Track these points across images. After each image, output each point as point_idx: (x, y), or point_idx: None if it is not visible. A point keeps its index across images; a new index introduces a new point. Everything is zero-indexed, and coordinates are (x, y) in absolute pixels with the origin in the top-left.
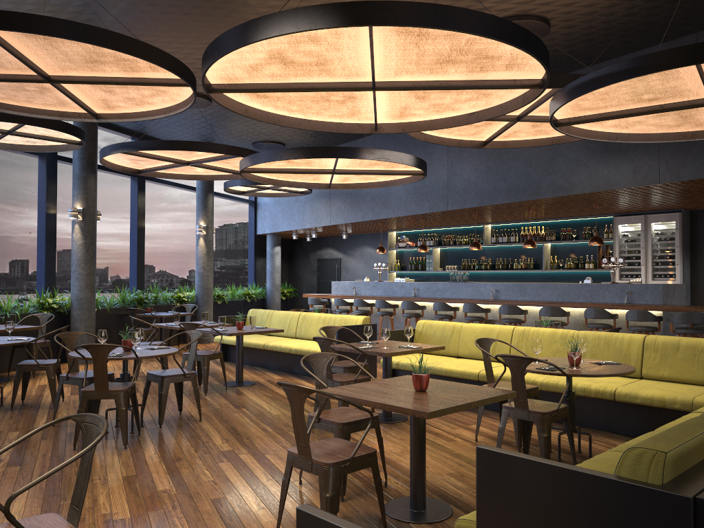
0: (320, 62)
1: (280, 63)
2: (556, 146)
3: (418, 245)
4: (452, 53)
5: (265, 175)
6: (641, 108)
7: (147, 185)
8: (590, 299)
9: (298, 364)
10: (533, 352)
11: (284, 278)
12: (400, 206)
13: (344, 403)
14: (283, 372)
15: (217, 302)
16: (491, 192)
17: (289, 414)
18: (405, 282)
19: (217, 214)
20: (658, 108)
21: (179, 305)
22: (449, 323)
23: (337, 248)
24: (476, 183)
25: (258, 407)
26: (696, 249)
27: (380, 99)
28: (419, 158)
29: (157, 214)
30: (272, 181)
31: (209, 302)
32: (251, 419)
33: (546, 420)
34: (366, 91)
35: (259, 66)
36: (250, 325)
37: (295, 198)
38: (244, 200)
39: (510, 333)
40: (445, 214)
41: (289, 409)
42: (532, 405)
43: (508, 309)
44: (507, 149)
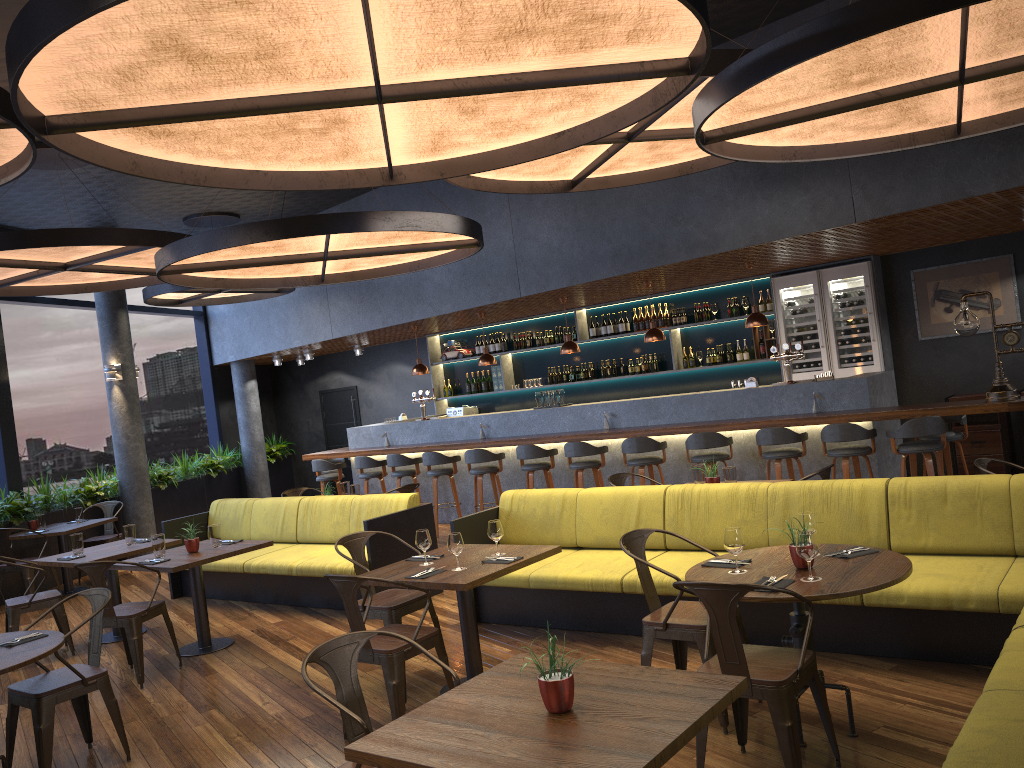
0: (263, 51)
1: (181, 60)
2: (683, 177)
3: (477, 352)
4: (528, 13)
5: (206, 274)
6: (844, 99)
7: (13, 306)
8: (760, 412)
9: (307, 589)
10: (704, 527)
11: (269, 427)
12: (443, 298)
13: (398, 691)
14: (283, 607)
15: (160, 488)
16: (587, 262)
17: (299, 711)
18: (467, 417)
19: (143, 340)
20: (872, 98)
21: (90, 506)
22: (555, 492)
23: (349, 371)
24: (562, 248)
25: (240, 701)
26: (896, 313)
27: (394, 120)
28: (468, 219)
29: (37, 353)
30: (221, 282)
31: (144, 492)
32: (228, 735)
33: (785, 695)
34: (366, 107)
35: (137, 69)
36: (212, 542)
37: (269, 300)
38: (185, 312)
39: (661, 500)
40: (517, 302)
41: (298, 696)
42: (751, 662)
43: (637, 445)
44: (605, 190)
